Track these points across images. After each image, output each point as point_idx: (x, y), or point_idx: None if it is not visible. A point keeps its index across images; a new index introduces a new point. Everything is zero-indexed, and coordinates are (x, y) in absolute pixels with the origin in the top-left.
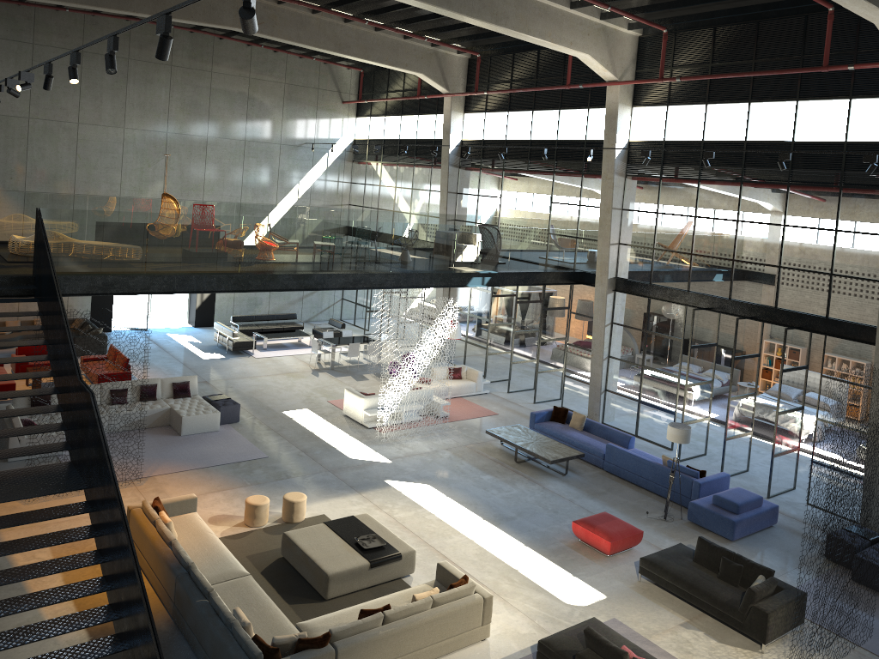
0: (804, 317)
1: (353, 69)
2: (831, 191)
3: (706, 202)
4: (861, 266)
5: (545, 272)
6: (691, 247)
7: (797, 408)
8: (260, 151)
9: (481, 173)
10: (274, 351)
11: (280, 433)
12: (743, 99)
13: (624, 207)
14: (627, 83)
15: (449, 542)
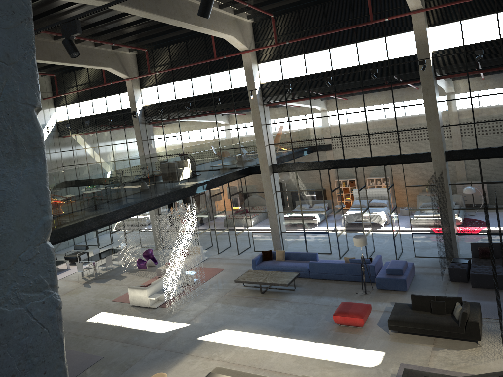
0: (389, 158)
1: (48, 75)
2: (386, 87)
3: (317, 109)
4: (412, 123)
5: (233, 172)
6: (314, 136)
7: (395, 207)
8: None
9: (163, 124)
10: None
11: (97, 336)
12: (325, 47)
13: (267, 122)
14: (255, 50)
15: (273, 361)
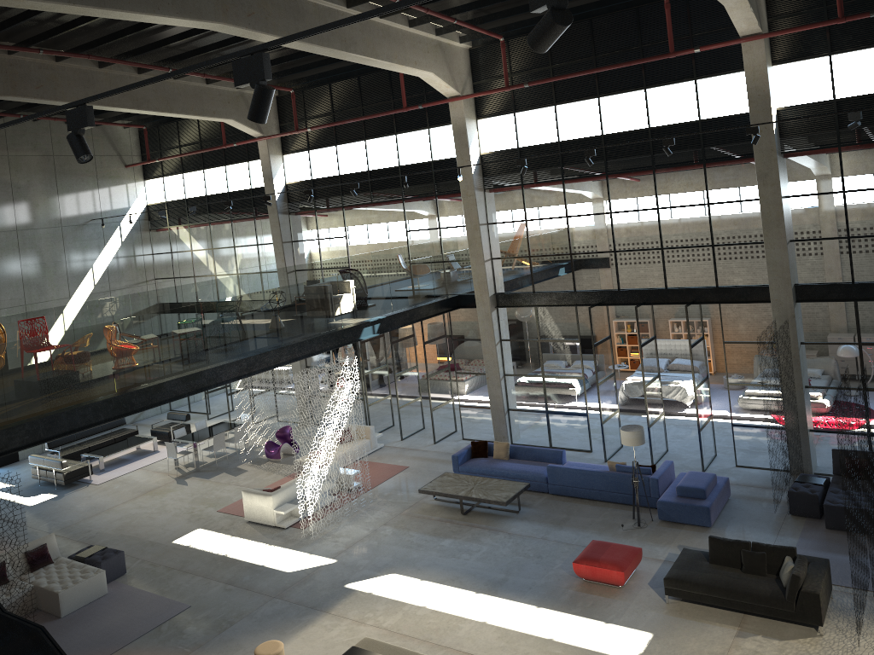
0: (696, 291)
1: (134, 127)
2: (695, 168)
3: (574, 201)
4: (738, 232)
5: (427, 304)
6: (569, 247)
7: (704, 378)
8: (38, 239)
9: (318, 215)
10: (115, 469)
11: (186, 570)
12: (591, 95)
13: (489, 221)
14: (471, 96)
15: (462, 635)
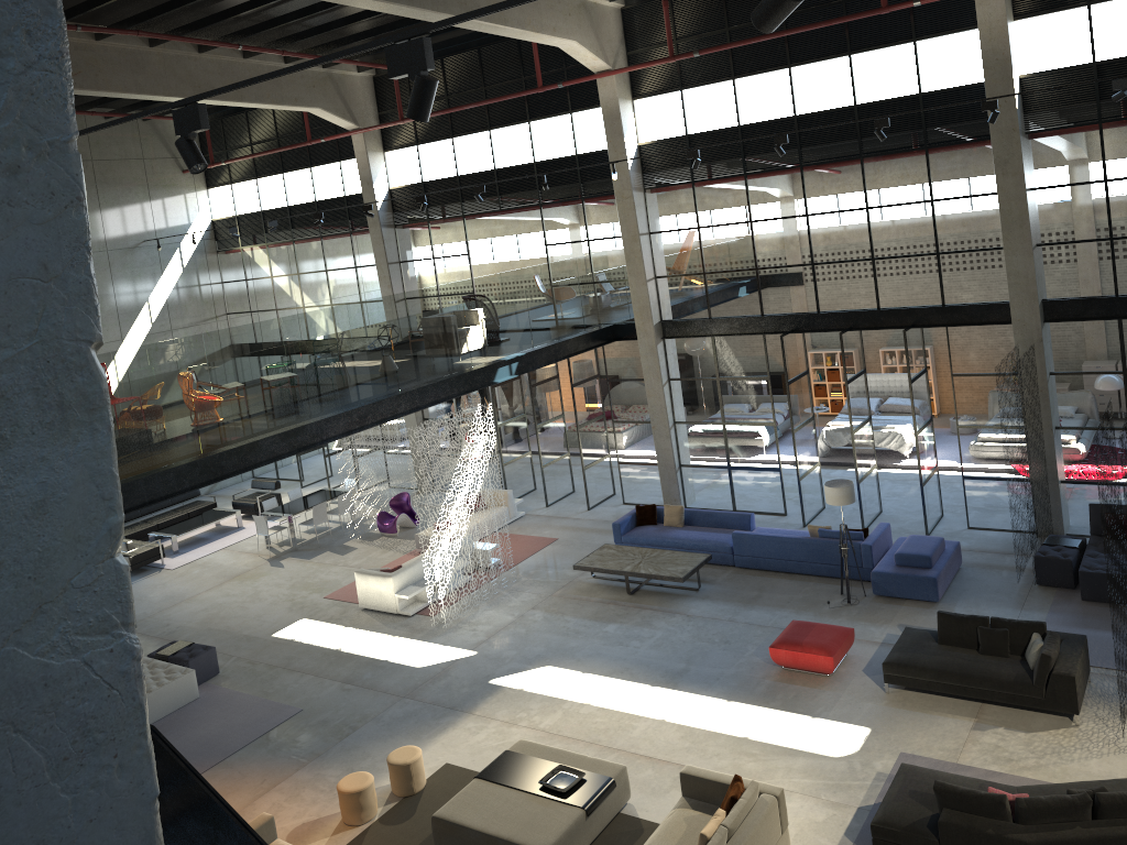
0: (917, 312)
1: None
2: (915, 156)
3: (760, 201)
4: (971, 236)
5: (576, 337)
6: (754, 260)
7: (928, 420)
8: None
9: (432, 228)
10: (192, 551)
11: (293, 668)
12: (780, 64)
13: (651, 229)
14: (626, 71)
15: (637, 735)
